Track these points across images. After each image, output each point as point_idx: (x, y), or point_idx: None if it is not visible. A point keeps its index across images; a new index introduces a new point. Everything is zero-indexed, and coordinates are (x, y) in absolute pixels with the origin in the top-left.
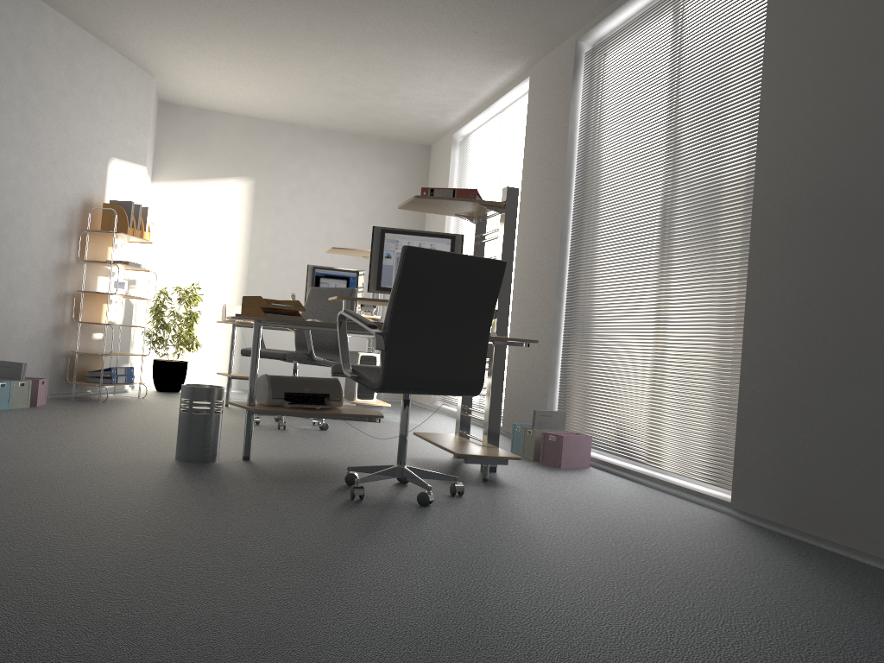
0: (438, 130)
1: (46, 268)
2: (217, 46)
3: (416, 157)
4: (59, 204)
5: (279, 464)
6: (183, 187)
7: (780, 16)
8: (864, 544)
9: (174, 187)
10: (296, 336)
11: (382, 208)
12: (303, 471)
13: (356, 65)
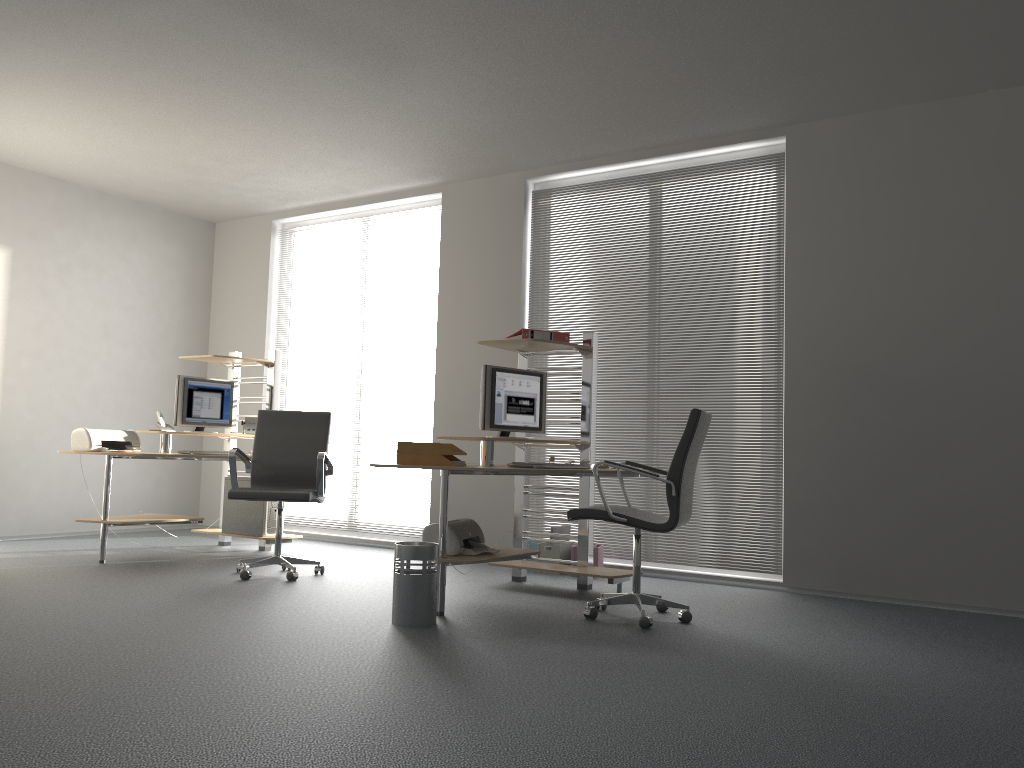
0: (251, 212)
1: None
2: (106, 99)
3: (201, 235)
4: None
5: (474, 613)
6: None
7: (800, 231)
8: (911, 594)
9: None
10: (254, 469)
11: (165, 294)
12: (519, 615)
13: (262, 148)
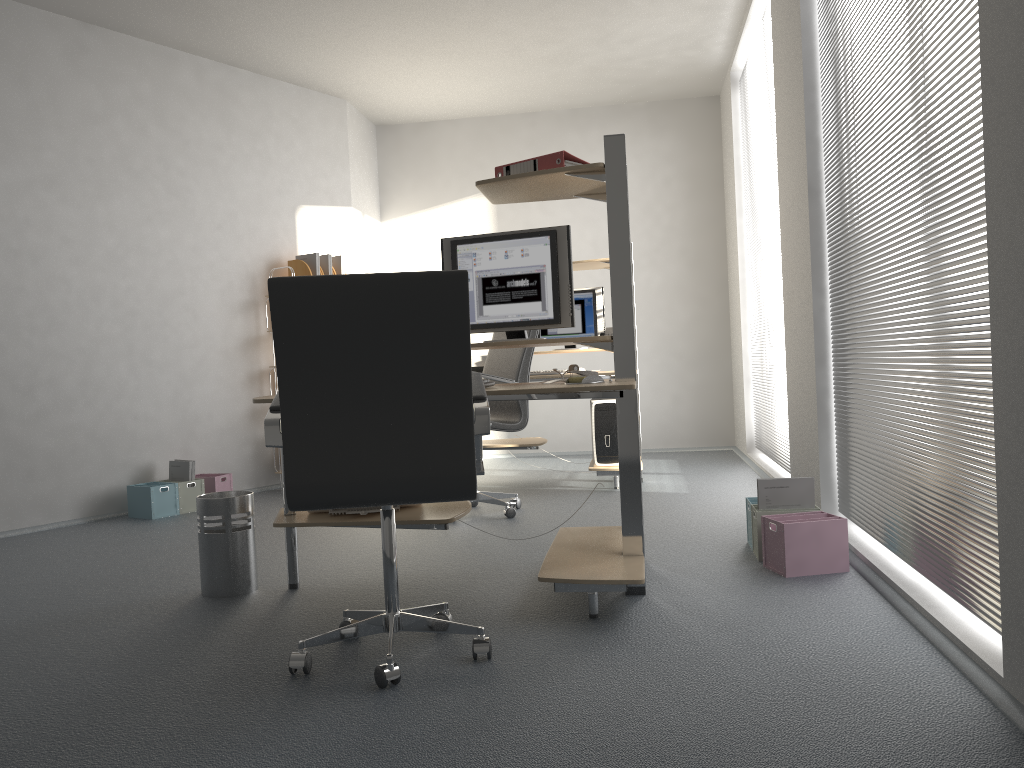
0: (711, 71)
1: (228, 348)
2: (368, 42)
3: (700, 116)
4: (235, 272)
5: (324, 594)
6: (415, 221)
7: None
8: None
9: (406, 223)
10: None
11: (661, 195)
12: (330, 609)
13: (535, 14)
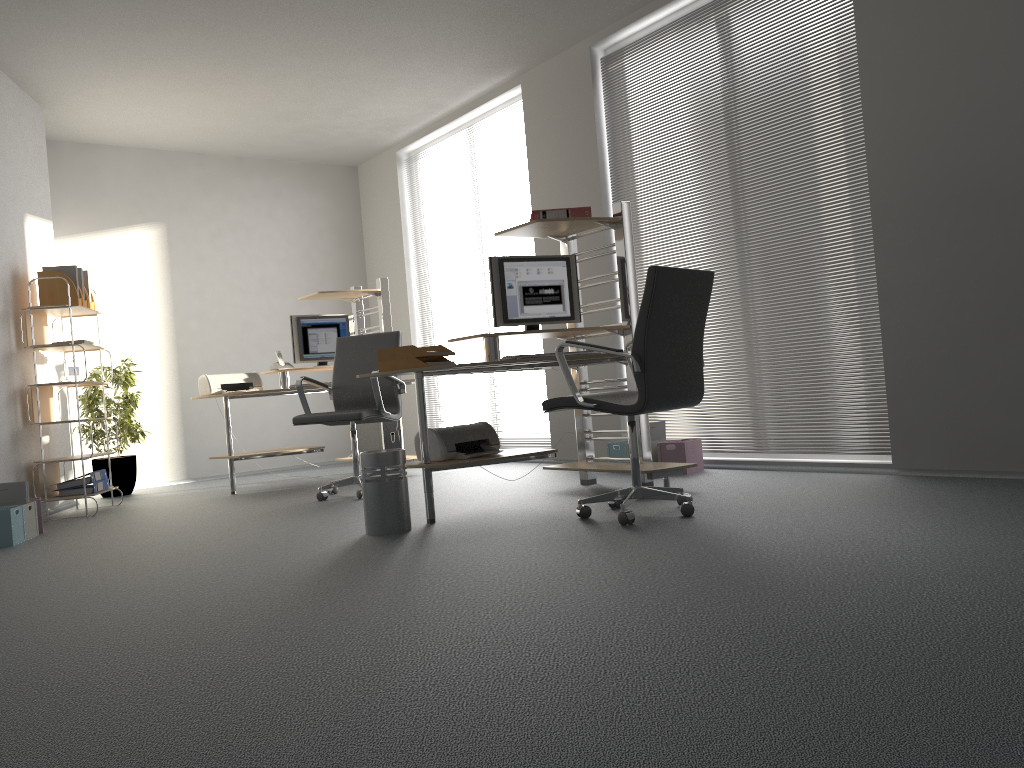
0: (376, 148)
1: None
2: (160, 66)
3: (343, 181)
4: None
5: (470, 519)
6: (78, 243)
7: (873, 25)
8: None
9: (67, 244)
10: (335, 395)
11: (316, 243)
12: (512, 519)
13: (325, 81)
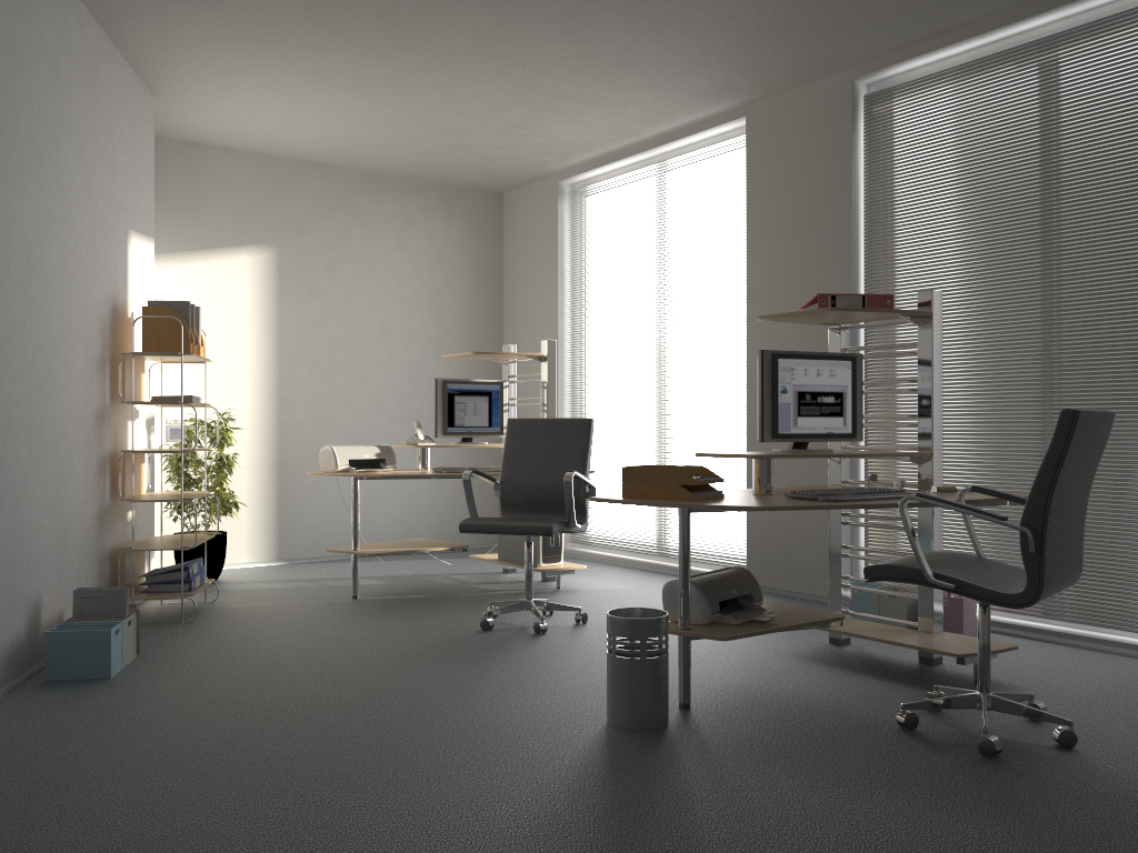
0: (534, 175)
1: (87, 422)
2: (315, 60)
3: (486, 209)
4: (93, 314)
5: (735, 706)
6: (174, 264)
7: None
8: None
9: (161, 265)
10: (503, 491)
11: (449, 282)
12: (799, 715)
13: (508, 93)
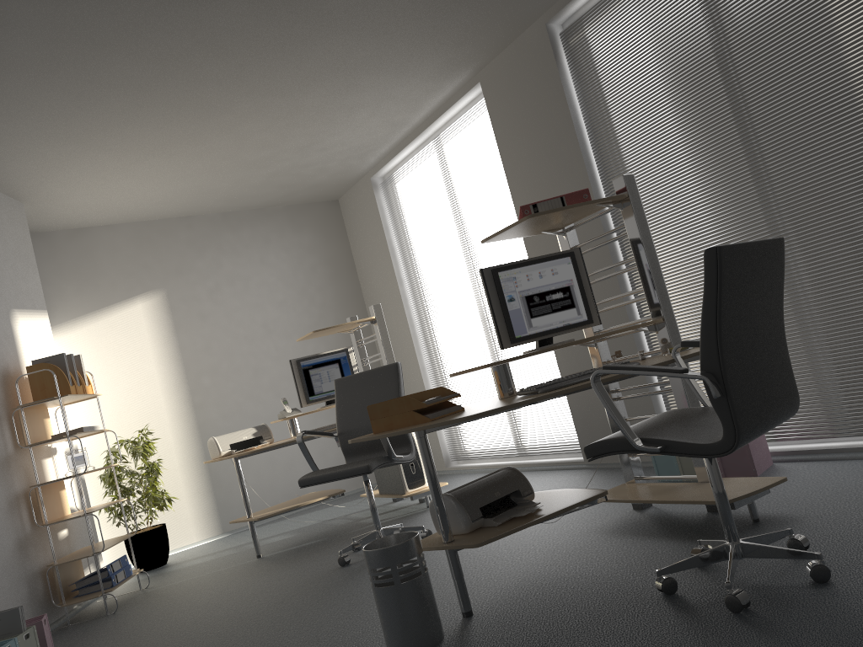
0: (351, 178)
1: None
2: (115, 138)
3: (327, 215)
4: None
5: (516, 603)
6: (85, 324)
7: None
8: None
9: (74, 327)
10: (342, 442)
11: (311, 279)
12: (570, 601)
13: (282, 120)
